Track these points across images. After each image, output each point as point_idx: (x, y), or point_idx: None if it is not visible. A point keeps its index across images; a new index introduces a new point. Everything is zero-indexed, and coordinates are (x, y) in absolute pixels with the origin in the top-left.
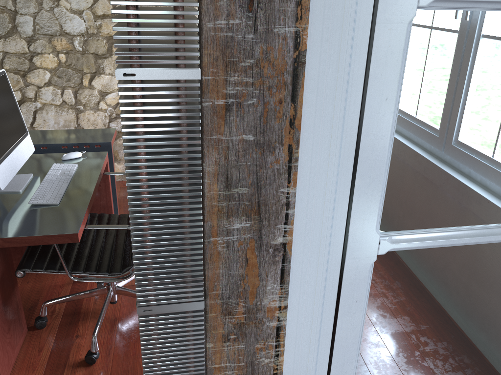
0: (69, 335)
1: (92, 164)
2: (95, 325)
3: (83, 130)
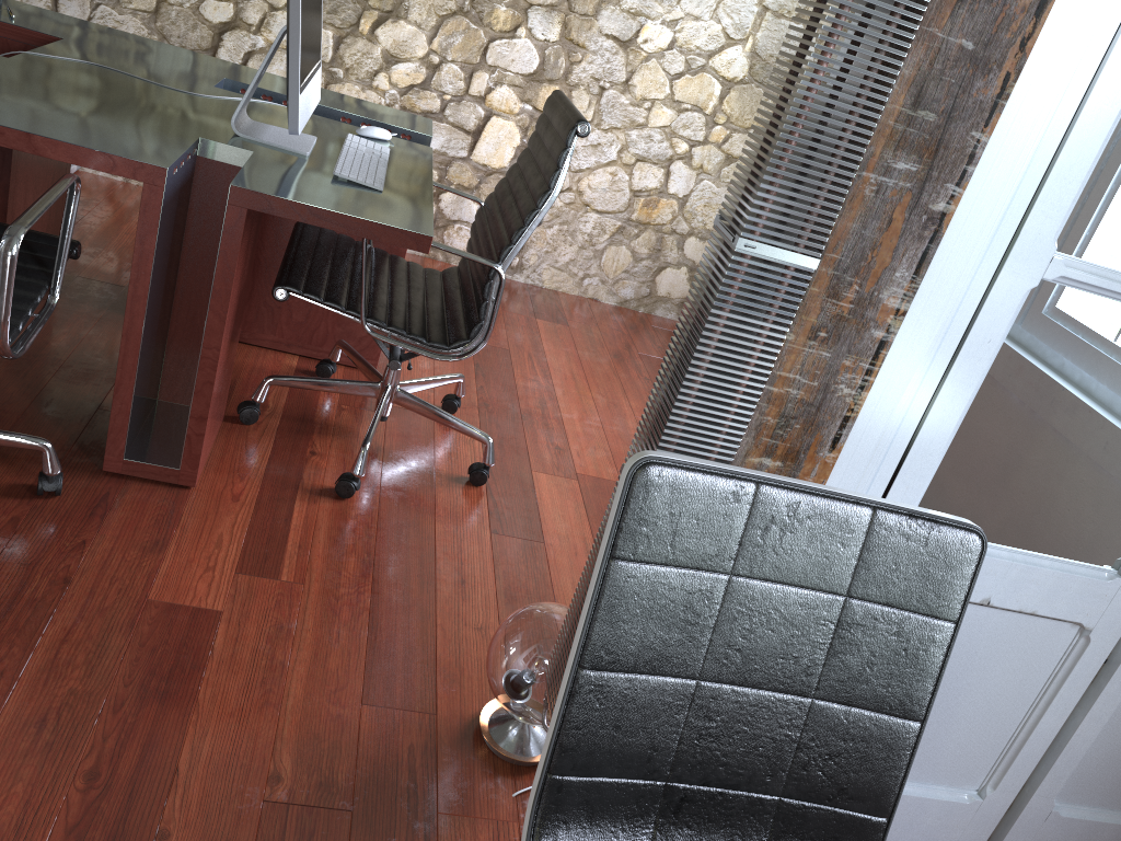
0: (298, 448)
1: (414, 157)
2: (367, 433)
3: (373, 104)
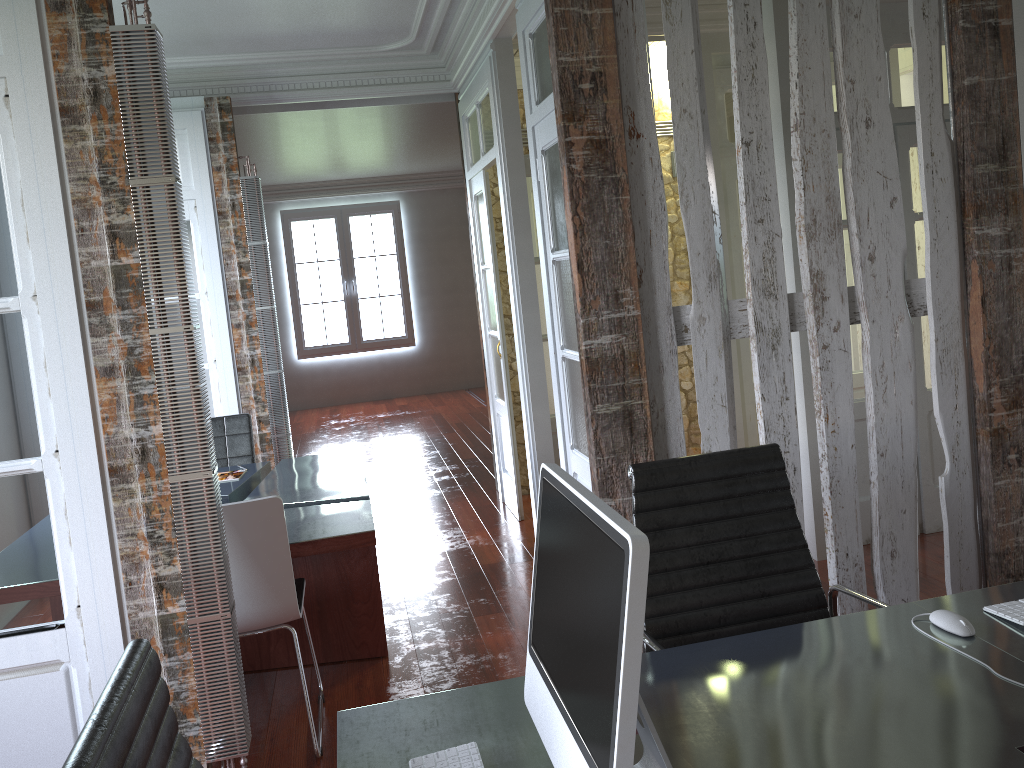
0: None
1: None
2: None
3: None
